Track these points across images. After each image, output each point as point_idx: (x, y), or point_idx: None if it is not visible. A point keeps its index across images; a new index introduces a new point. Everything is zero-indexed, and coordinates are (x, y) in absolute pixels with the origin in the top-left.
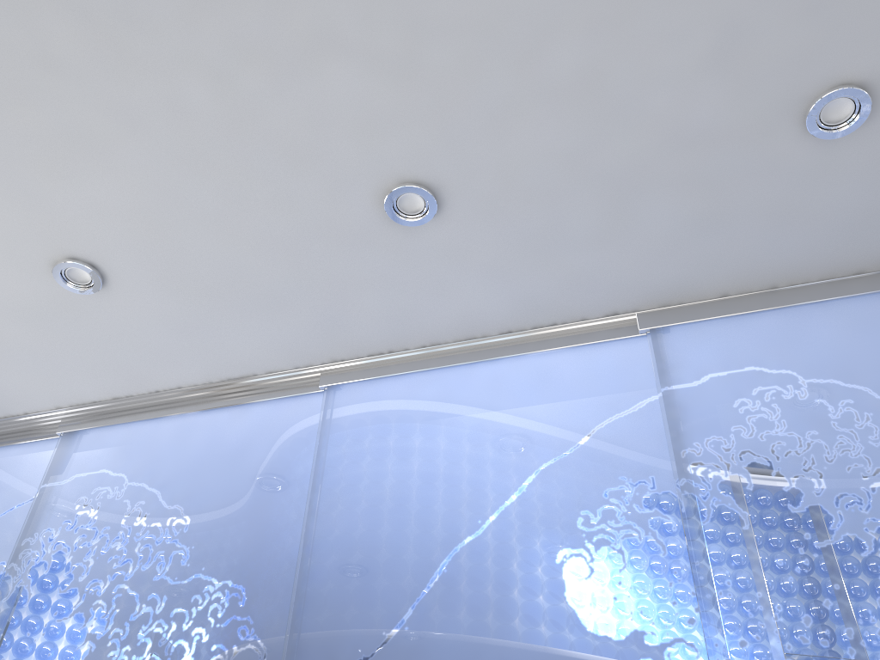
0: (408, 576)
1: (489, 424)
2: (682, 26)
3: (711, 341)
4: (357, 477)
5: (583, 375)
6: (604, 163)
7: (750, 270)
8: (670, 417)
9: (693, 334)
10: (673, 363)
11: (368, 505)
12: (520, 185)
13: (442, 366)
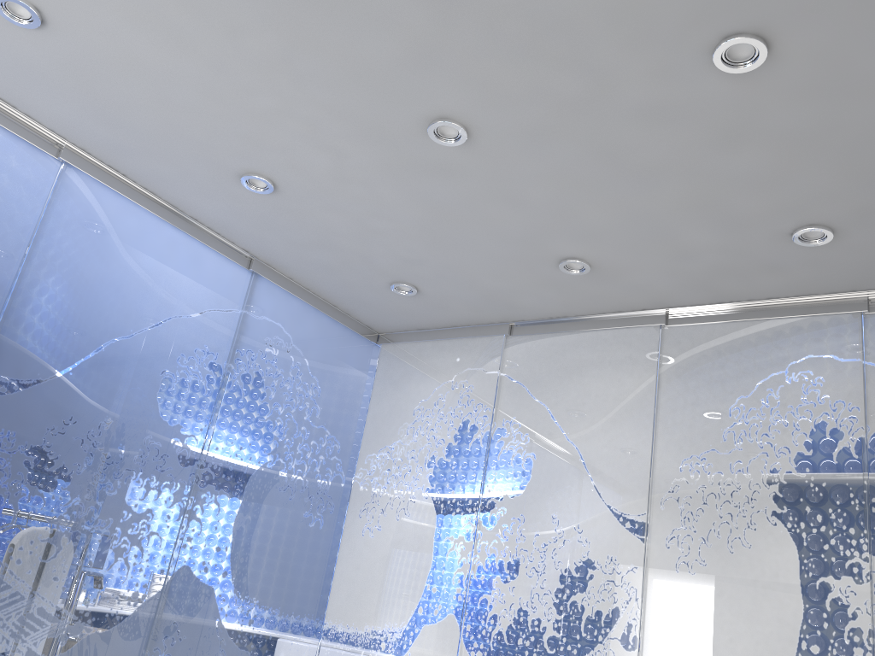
0: (82, 343)
1: (159, 271)
2: (415, 251)
3: (274, 299)
4: (68, 255)
5: (214, 274)
6: (336, 239)
7: (312, 282)
8: (241, 329)
9: (270, 290)
10: (255, 300)
11: (70, 281)
12: (303, 217)
13: (147, 209)
